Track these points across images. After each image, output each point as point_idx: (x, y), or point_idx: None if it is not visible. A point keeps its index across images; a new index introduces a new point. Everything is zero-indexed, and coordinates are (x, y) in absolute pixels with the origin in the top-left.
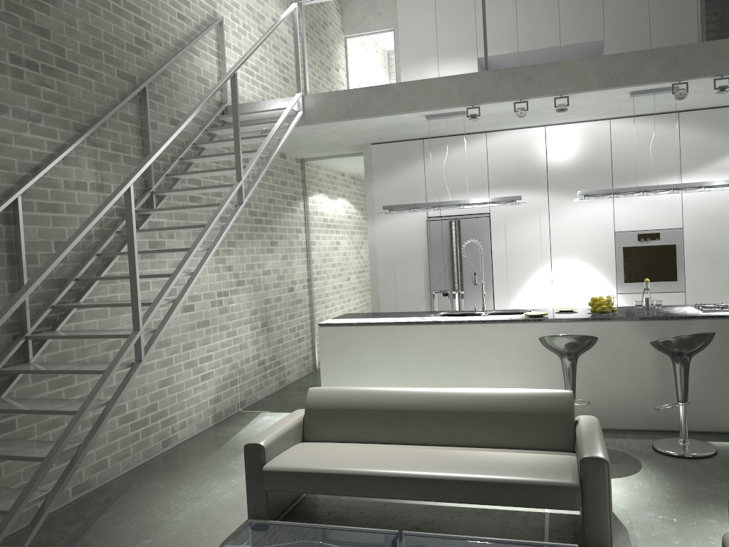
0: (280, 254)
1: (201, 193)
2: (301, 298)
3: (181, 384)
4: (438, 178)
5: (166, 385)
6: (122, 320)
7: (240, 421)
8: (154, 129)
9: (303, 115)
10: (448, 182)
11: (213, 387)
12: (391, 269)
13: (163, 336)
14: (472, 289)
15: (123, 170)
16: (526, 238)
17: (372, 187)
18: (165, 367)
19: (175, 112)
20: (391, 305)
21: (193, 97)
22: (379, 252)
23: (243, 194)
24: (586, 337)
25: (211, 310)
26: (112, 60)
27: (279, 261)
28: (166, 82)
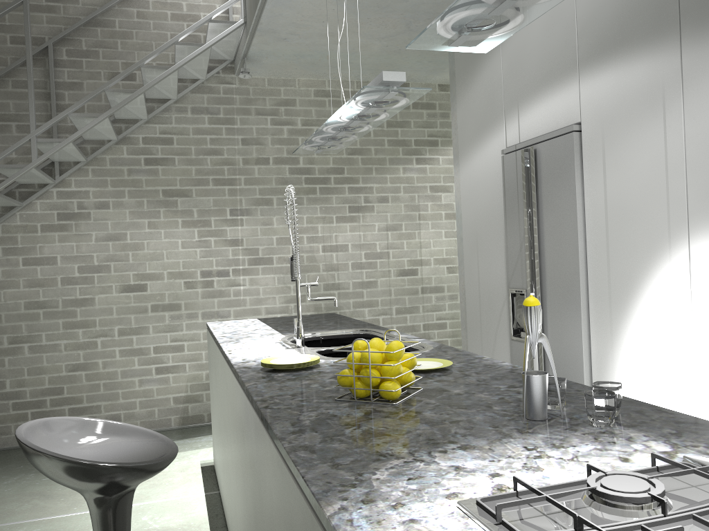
0: (380, 223)
1: (173, 153)
2: (441, 286)
3: (114, 373)
4: (516, 69)
5: (83, 370)
6: (5, 295)
7: (202, 432)
8: (77, 89)
9: (246, 24)
10: (526, 73)
11: (185, 383)
12: (474, 246)
13: (79, 316)
14: (553, 290)
15: (16, 140)
16: (639, 173)
17: (456, 109)
18: (82, 350)
19: (121, 64)
20: (475, 307)
21: (161, 41)
22: (464, 217)
23: (34, 151)
24: (24, 450)
25: (184, 293)
26: (4, 28)
27: (374, 233)
28: (105, 34)
